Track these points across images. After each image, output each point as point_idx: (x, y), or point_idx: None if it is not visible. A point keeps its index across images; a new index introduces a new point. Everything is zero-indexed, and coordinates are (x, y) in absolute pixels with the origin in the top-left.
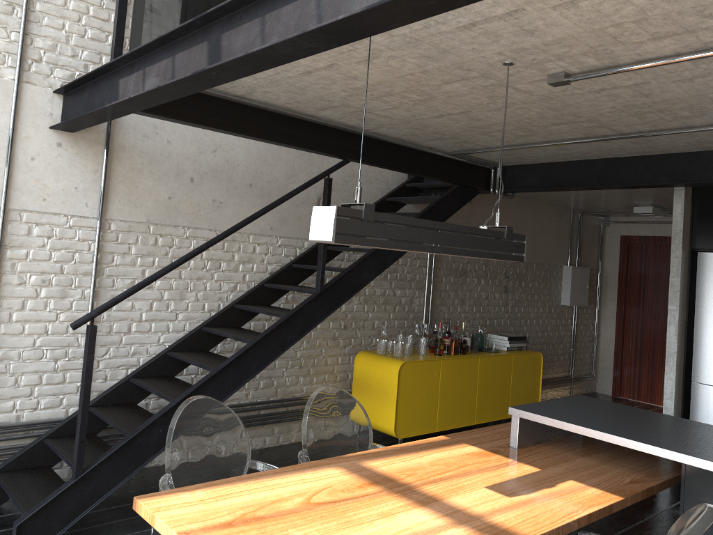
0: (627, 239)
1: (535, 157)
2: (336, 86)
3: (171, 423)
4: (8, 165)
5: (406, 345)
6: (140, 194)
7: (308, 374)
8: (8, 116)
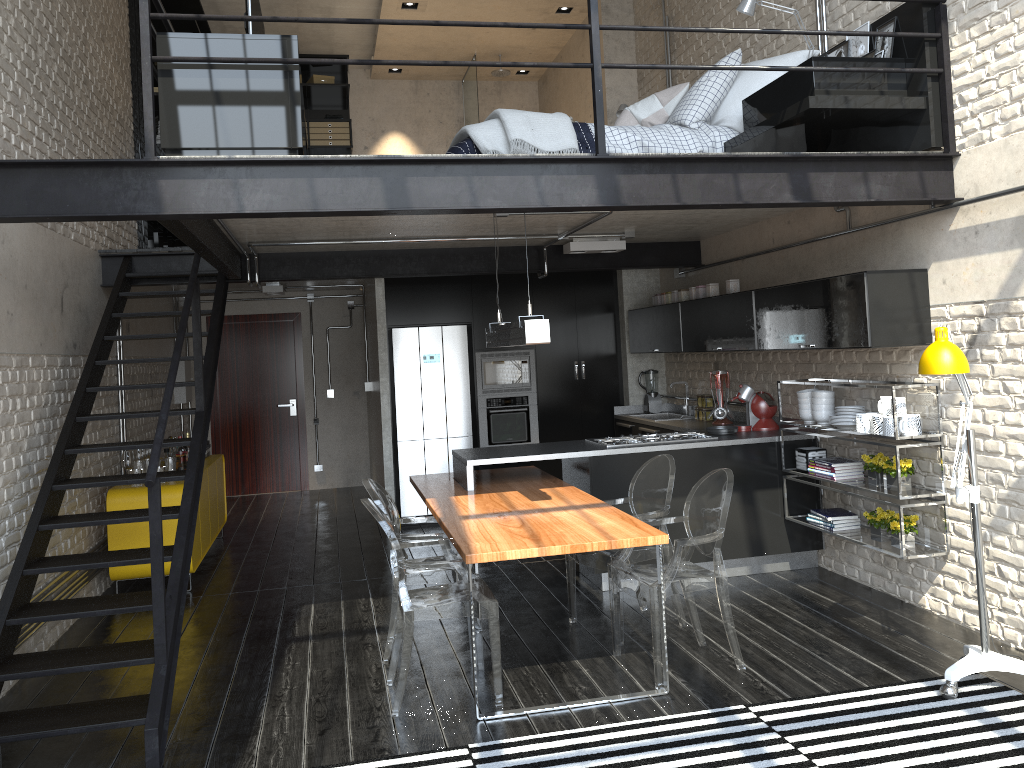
0: None
1: (309, 248)
2: None
3: (380, 521)
4: None
5: (166, 469)
6: None
7: (72, 533)
8: None
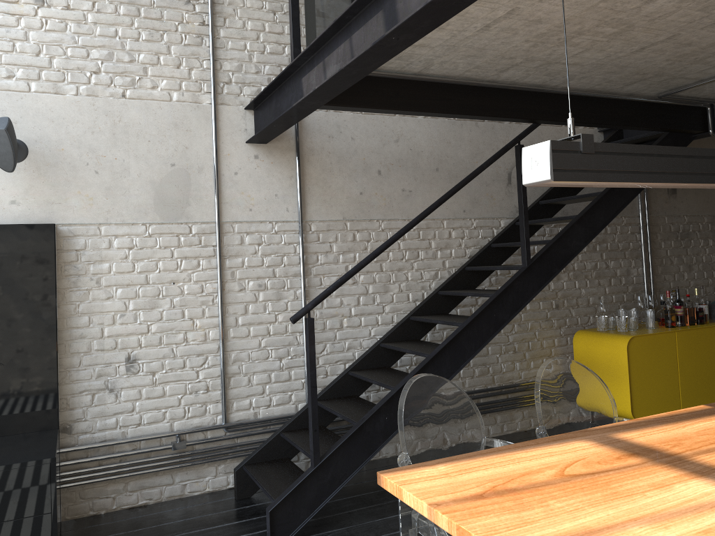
0: None
1: None
2: (518, 36)
3: (400, 401)
4: (216, 182)
5: (631, 319)
6: (334, 193)
7: (523, 359)
8: (211, 138)
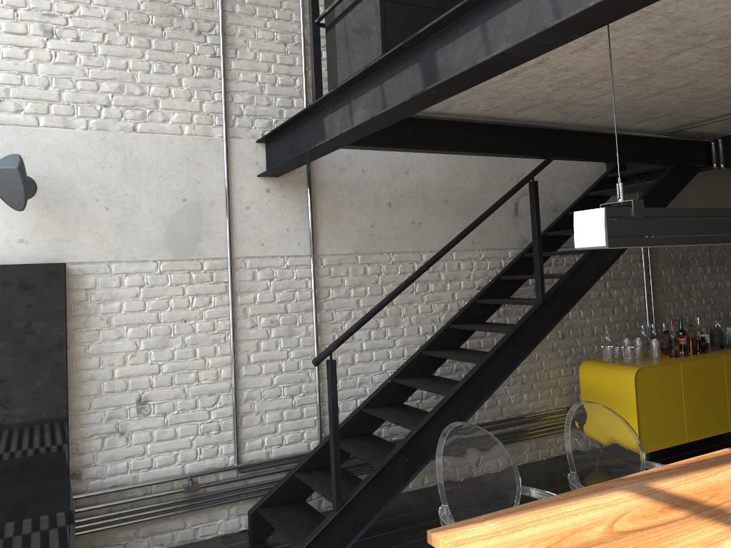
0: None
1: None
2: (543, 82)
3: (437, 452)
4: (228, 217)
5: (637, 350)
6: (345, 226)
7: (531, 390)
8: (222, 171)
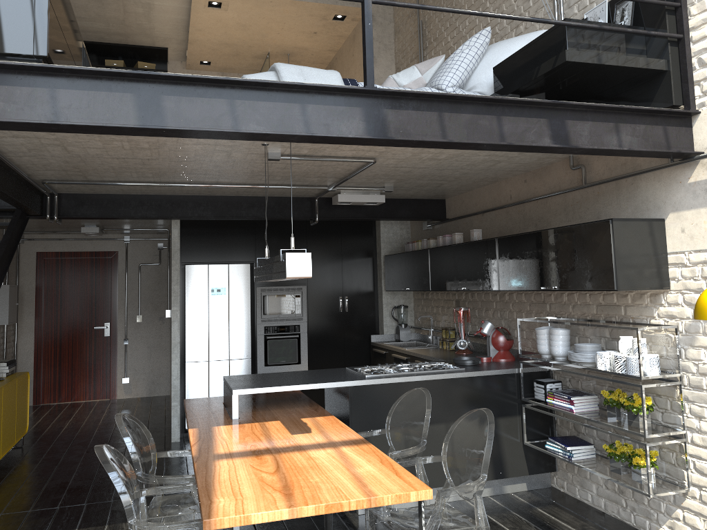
0: (43, 256)
1: (106, 190)
2: None
3: (111, 474)
4: None
5: None
6: None
7: None
8: None
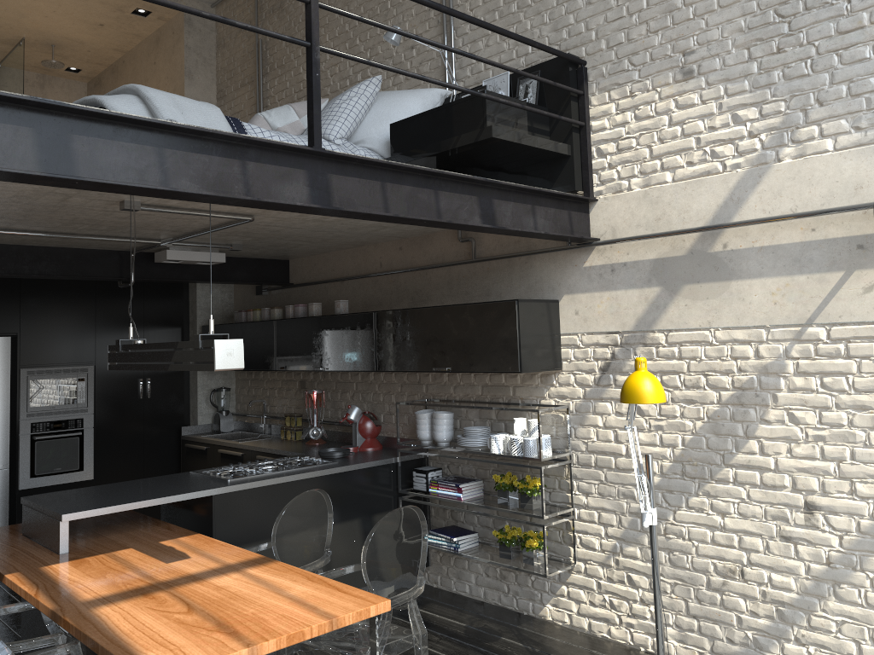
0: None
1: None
2: None
3: None
4: None
5: None
6: None
7: None
8: None
